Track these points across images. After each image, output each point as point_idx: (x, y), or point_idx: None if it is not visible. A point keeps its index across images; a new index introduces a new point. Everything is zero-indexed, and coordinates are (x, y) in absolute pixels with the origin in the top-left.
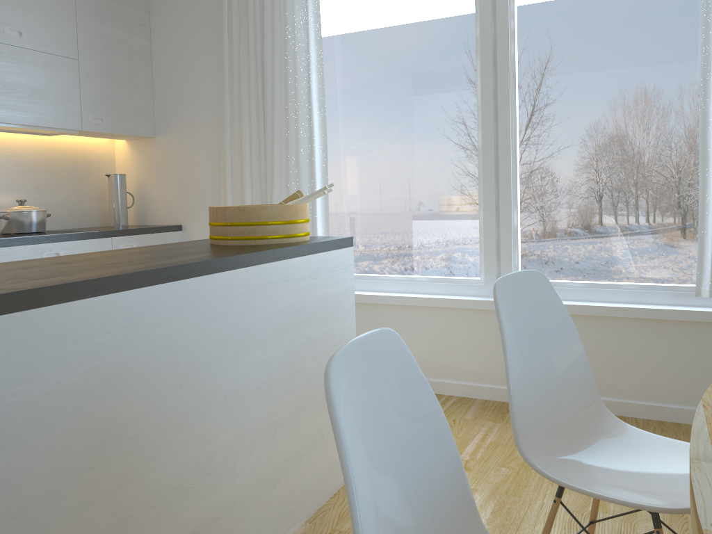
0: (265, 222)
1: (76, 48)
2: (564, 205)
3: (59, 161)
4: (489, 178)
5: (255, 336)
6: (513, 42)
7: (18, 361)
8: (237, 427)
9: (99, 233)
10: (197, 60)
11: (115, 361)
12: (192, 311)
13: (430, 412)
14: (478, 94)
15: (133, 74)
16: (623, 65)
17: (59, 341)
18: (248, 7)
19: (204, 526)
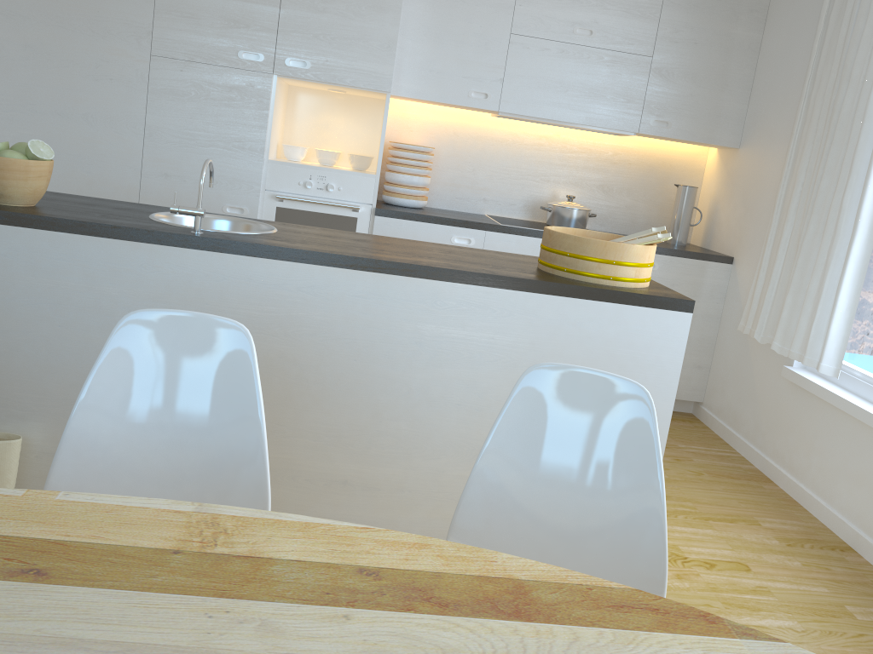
0: (564, 252)
1: (652, 44)
2: None
3: (632, 163)
4: None
5: (465, 354)
6: None
7: (213, 284)
8: (419, 426)
9: None
10: (795, 55)
11: (290, 313)
12: (381, 303)
13: (246, 404)
14: None
15: (724, 71)
16: None
17: (245, 282)
18: None
19: (359, 485)
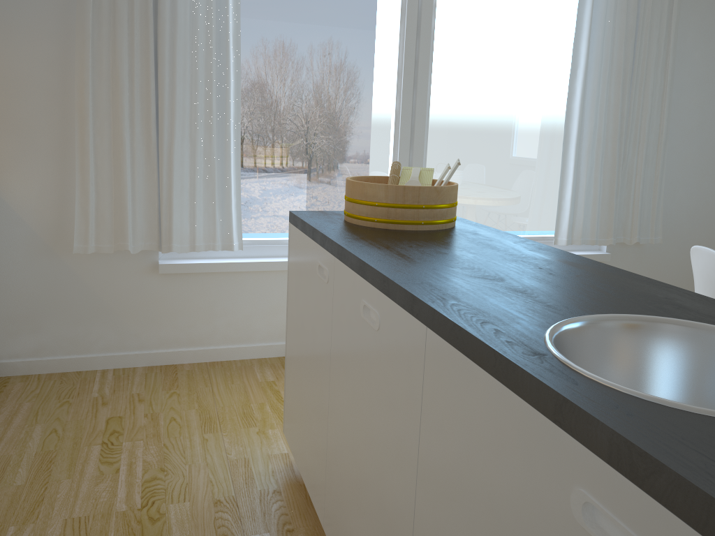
0: (453, 203)
1: None
2: (460, 171)
3: None
4: (405, 143)
5: None
6: (434, 16)
7: None
8: None
9: None
10: None
11: None
12: None
13: None
14: (399, 59)
15: None
16: (512, 57)
17: None
18: None
19: None
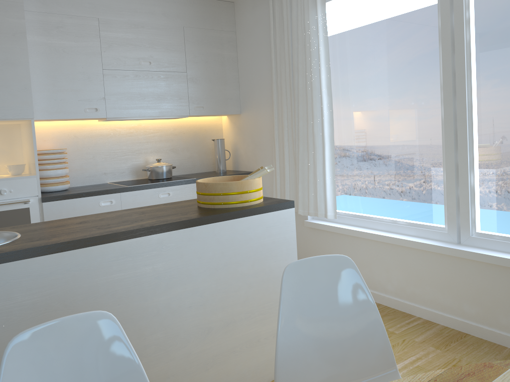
0: (219, 193)
1: (185, 65)
2: None
3: (185, 133)
4: (449, 145)
5: (186, 273)
6: (468, 29)
7: None
8: (170, 330)
9: (196, 180)
10: (260, 62)
11: (65, 289)
12: (128, 259)
13: (128, 368)
14: (440, 75)
15: (224, 75)
16: None
17: (25, 279)
18: (283, 24)
19: None
